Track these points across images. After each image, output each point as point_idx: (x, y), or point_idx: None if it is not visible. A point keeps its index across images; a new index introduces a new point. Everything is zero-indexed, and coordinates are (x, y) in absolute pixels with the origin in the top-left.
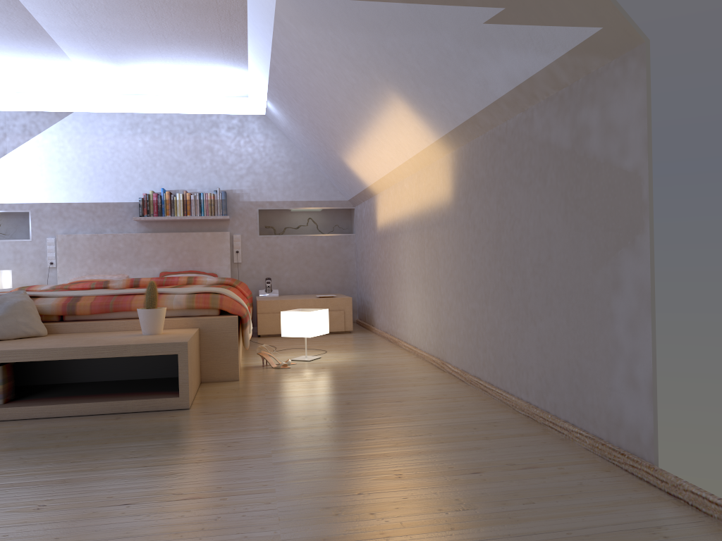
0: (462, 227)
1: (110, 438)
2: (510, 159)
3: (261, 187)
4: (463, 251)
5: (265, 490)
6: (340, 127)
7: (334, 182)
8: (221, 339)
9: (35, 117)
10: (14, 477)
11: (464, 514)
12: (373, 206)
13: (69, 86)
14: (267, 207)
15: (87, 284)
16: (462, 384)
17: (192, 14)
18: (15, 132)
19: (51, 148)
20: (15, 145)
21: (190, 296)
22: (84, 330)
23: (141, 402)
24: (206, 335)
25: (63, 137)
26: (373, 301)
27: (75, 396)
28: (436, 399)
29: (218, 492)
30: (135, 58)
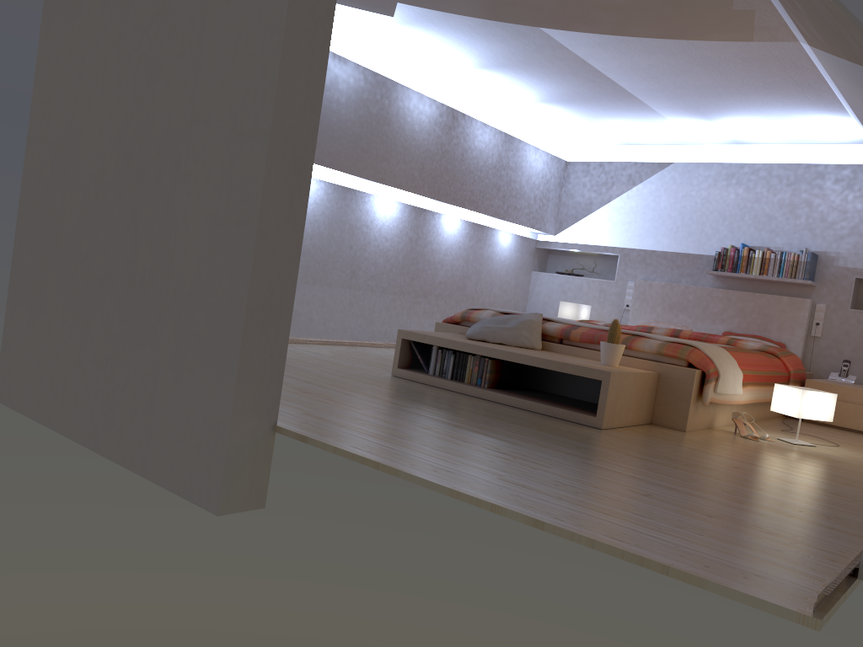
0: None
1: (518, 422)
2: None
3: None
4: None
5: (545, 465)
6: None
7: None
8: (676, 387)
9: (640, 168)
10: (438, 416)
11: (633, 516)
12: None
13: (670, 138)
14: None
15: (634, 327)
16: None
17: (752, 66)
18: (621, 181)
19: (647, 197)
20: (619, 193)
21: (663, 343)
22: (569, 353)
23: (567, 412)
24: (663, 381)
25: (660, 186)
26: None
27: (533, 397)
28: (832, 494)
29: (518, 456)
30: (719, 110)
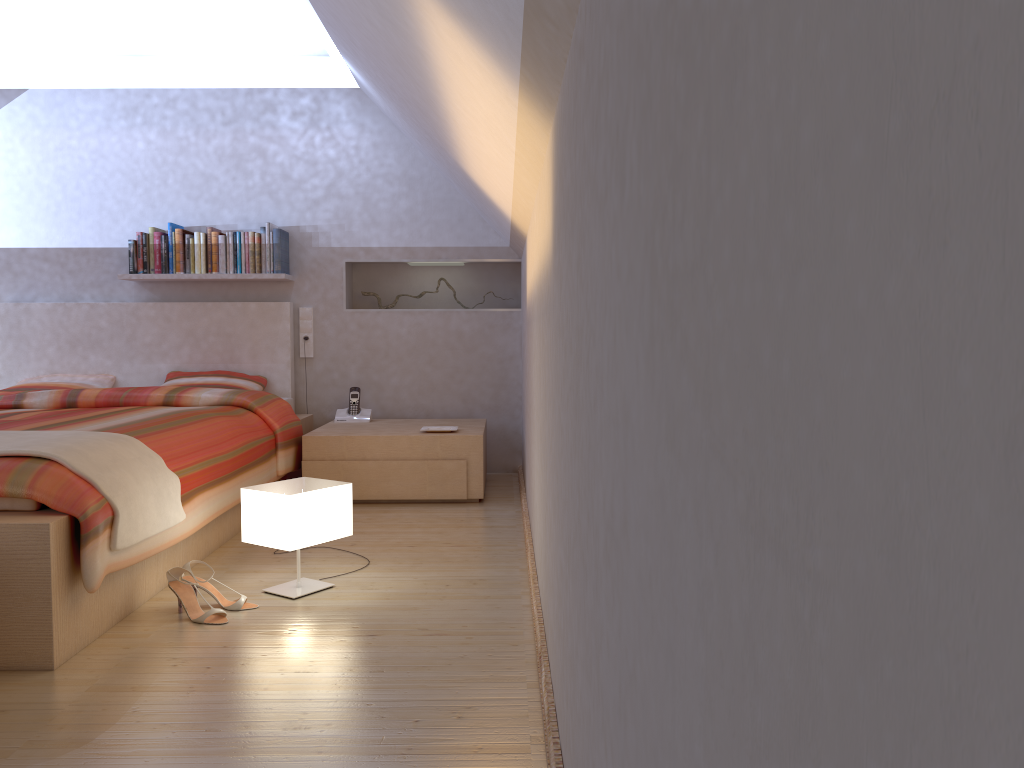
0: (557, 327)
1: None
2: (588, 113)
3: (350, 221)
4: (557, 393)
5: None
6: (418, 94)
7: (480, 212)
8: (11, 573)
9: None
10: None
11: None
12: (525, 258)
13: (9, 42)
14: (361, 258)
15: None
16: (533, 759)
17: None
18: None
19: None
20: None
21: None
22: None
23: None
24: None
25: (12, 132)
26: (525, 444)
27: None
28: None
29: None
30: None
